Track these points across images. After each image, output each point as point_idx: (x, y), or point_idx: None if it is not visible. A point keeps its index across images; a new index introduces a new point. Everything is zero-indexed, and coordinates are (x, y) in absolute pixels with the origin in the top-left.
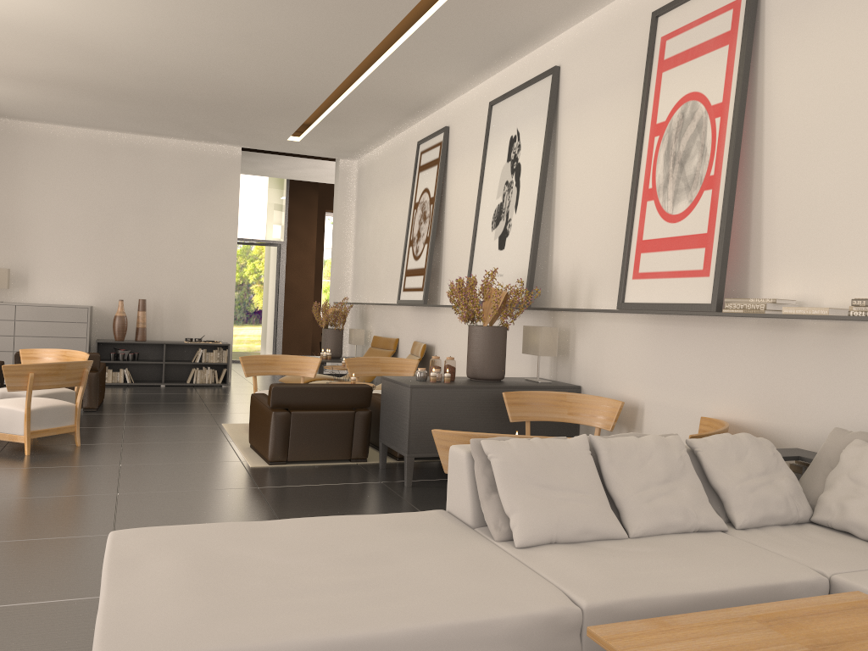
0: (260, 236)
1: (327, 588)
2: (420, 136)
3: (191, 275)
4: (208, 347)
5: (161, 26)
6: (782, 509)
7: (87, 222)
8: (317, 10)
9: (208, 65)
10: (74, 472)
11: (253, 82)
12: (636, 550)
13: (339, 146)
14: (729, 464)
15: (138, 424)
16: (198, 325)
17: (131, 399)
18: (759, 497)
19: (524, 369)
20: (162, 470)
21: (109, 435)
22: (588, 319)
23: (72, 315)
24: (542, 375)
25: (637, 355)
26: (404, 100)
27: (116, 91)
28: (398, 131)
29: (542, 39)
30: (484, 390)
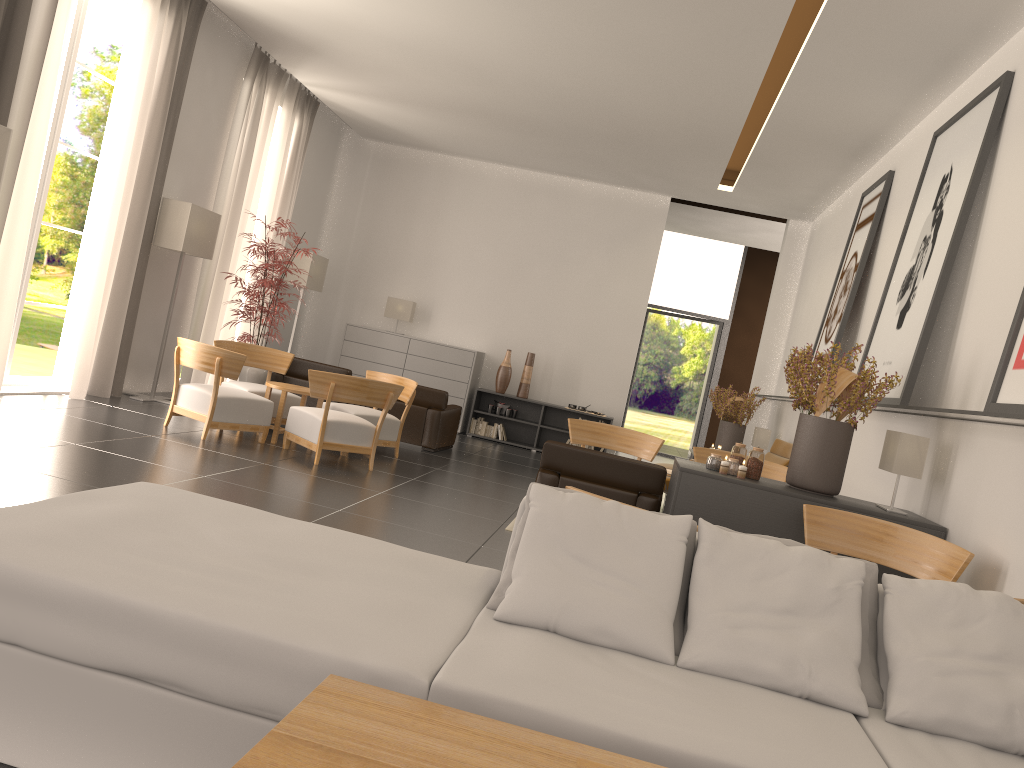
0: (701, 309)
1: (196, 566)
2: (867, 187)
3: (590, 336)
4: (592, 419)
5: (532, 39)
6: (994, 720)
7: (495, 264)
8: (683, 8)
9: (596, 87)
10: (331, 486)
11: (651, 109)
12: (651, 676)
13: (781, 200)
14: (930, 626)
15: (455, 470)
16: (588, 392)
17: (483, 452)
18: (954, 687)
19: (898, 497)
20: (413, 506)
21: (413, 470)
22: (974, 433)
23: (458, 357)
24: (914, 507)
25: (1015, 490)
26: (838, 135)
27: (521, 122)
28: (849, 182)
29: (997, 36)
30: (786, 498)
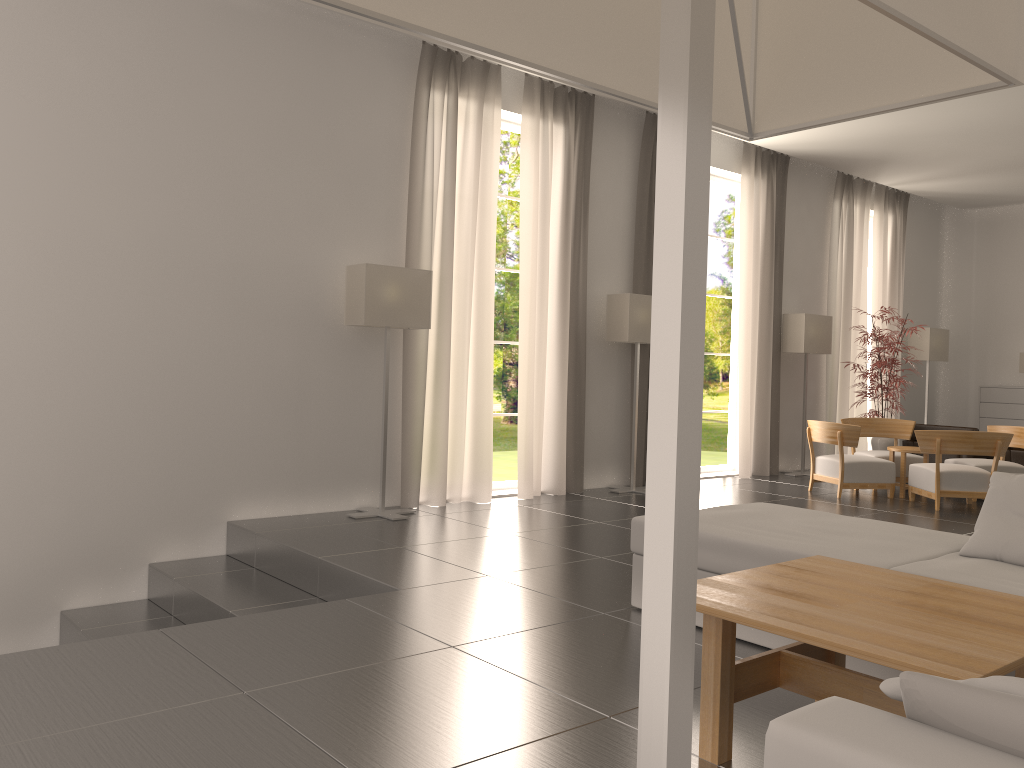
0: None
1: (774, 530)
2: None
3: None
4: None
5: None
6: None
7: None
8: None
9: None
10: (944, 524)
11: None
12: None
13: None
14: None
15: None
16: None
17: None
18: None
19: None
20: None
21: None
22: None
23: None
24: None
25: None
26: None
27: None
28: None
29: None
30: None
